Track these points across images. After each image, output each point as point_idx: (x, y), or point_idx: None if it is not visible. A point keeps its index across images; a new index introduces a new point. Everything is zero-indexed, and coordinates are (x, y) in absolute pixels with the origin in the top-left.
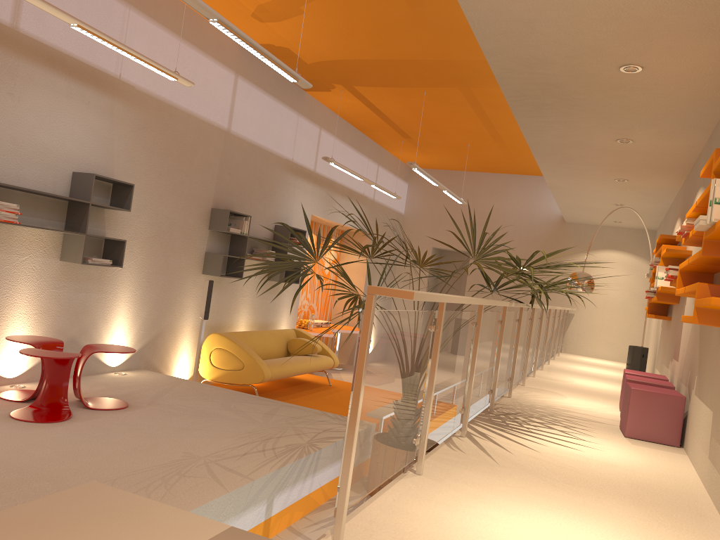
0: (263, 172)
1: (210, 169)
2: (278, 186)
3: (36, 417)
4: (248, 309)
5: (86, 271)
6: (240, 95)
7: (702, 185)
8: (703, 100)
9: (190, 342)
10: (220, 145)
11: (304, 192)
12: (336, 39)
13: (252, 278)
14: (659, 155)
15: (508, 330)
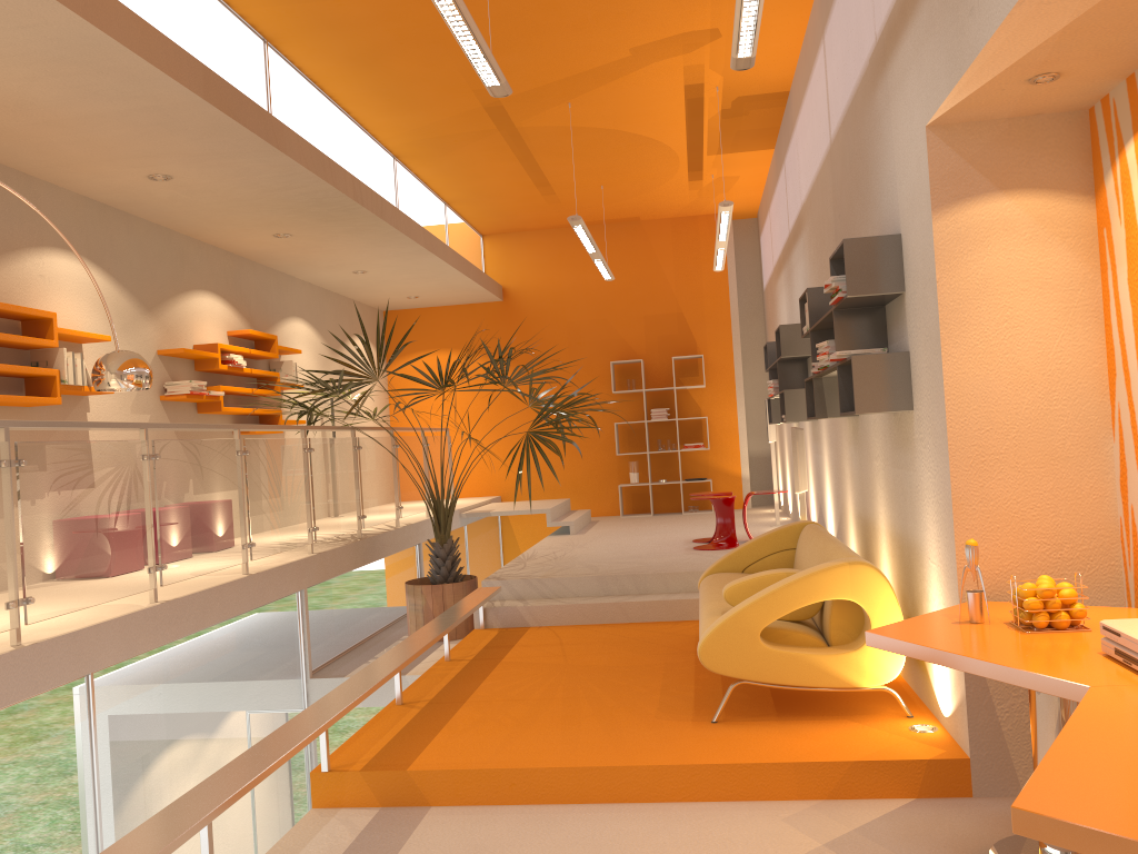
0: (855, 154)
1: (831, 233)
2: (871, 149)
3: (708, 538)
4: (883, 492)
5: (815, 429)
6: (828, 61)
7: (88, 257)
8: (185, 224)
9: (854, 541)
10: (830, 180)
11: (903, 81)
12: (614, 12)
13: (877, 413)
14: (64, 161)
15: (336, 458)
